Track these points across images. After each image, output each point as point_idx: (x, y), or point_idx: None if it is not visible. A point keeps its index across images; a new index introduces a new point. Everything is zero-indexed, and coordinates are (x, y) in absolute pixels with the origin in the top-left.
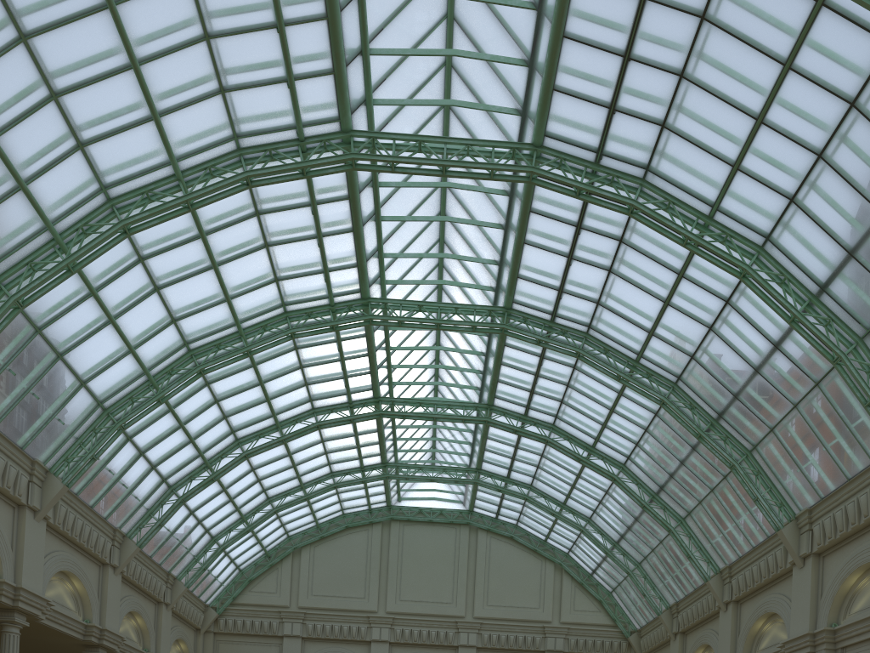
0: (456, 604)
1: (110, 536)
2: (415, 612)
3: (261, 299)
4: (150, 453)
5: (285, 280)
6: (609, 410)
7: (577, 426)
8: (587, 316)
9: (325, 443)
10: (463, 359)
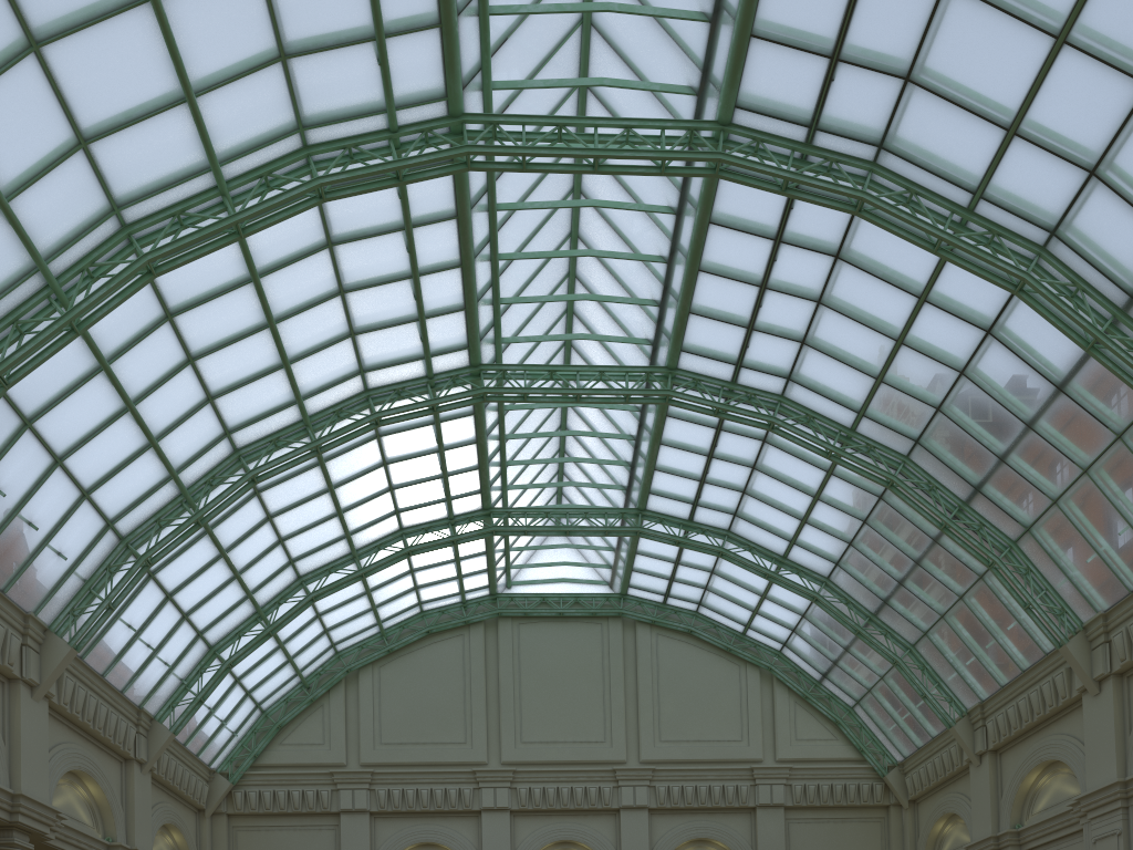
0: (612, 744)
1: (18, 628)
2: (547, 760)
3: (255, 107)
4: (76, 463)
5: (301, 57)
6: (895, 341)
7: (827, 391)
8: (881, 119)
9: (390, 468)
10: (621, 288)
